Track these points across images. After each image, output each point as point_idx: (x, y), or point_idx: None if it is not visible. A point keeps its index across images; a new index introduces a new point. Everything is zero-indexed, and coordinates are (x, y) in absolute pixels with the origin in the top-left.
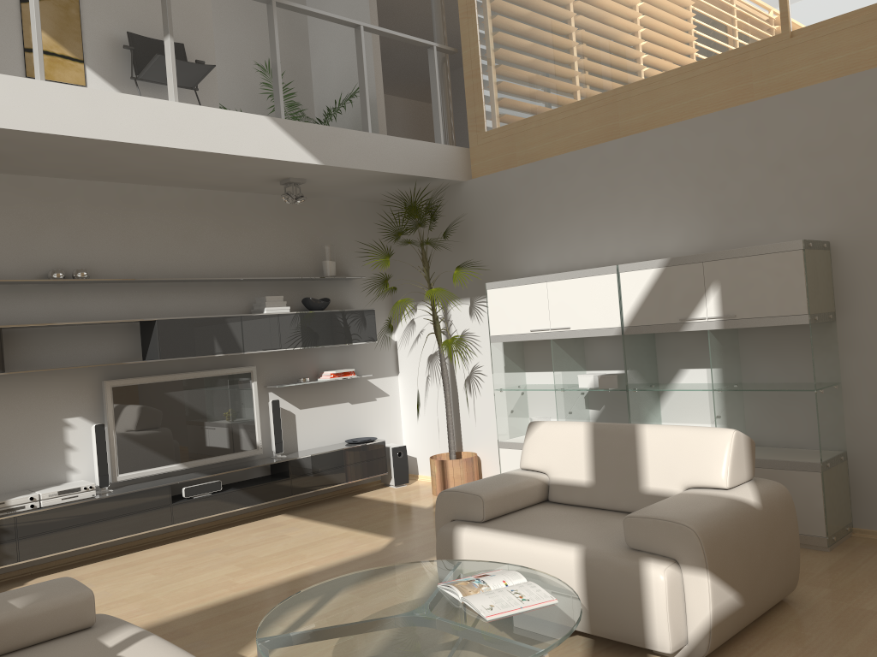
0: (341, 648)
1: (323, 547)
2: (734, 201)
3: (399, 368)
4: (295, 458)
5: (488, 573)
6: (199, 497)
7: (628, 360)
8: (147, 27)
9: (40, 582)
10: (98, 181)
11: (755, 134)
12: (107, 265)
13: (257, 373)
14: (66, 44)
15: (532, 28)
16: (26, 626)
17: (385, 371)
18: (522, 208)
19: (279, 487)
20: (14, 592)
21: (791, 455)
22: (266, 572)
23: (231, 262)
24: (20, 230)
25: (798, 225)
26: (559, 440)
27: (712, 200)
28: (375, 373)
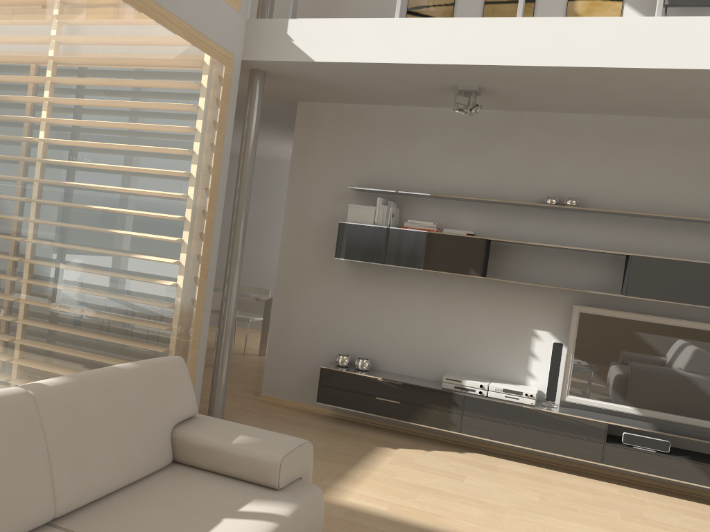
0: None
1: None
2: None
3: None
4: None
5: None
6: (638, 449)
7: None
8: None
9: (472, 457)
10: (613, 115)
11: None
12: (604, 196)
13: None
14: None
15: None
16: (228, 459)
17: None
18: None
19: None
20: (259, 432)
21: None
22: None
23: None
24: (532, 160)
25: None
26: None
27: None
28: None
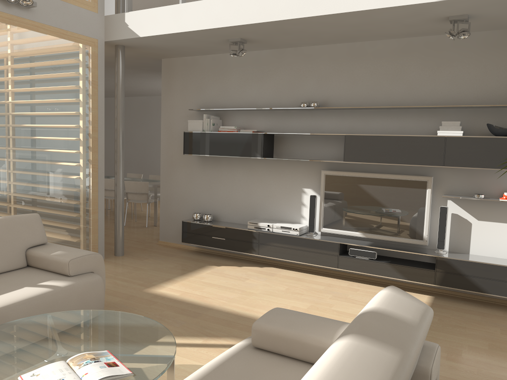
0: (8, 336)
1: None
2: None
3: None
4: (442, 256)
5: (121, 367)
6: (358, 258)
7: None
8: None
9: (266, 269)
10: (338, 44)
11: None
12: (337, 98)
13: (438, 183)
14: None
15: None
16: (48, 262)
17: None
18: None
19: (423, 274)
20: (72, 249)
21: None
22: None
23: (429, 93)
24: (293, 79)
25: None
26: None
27: None
28: None
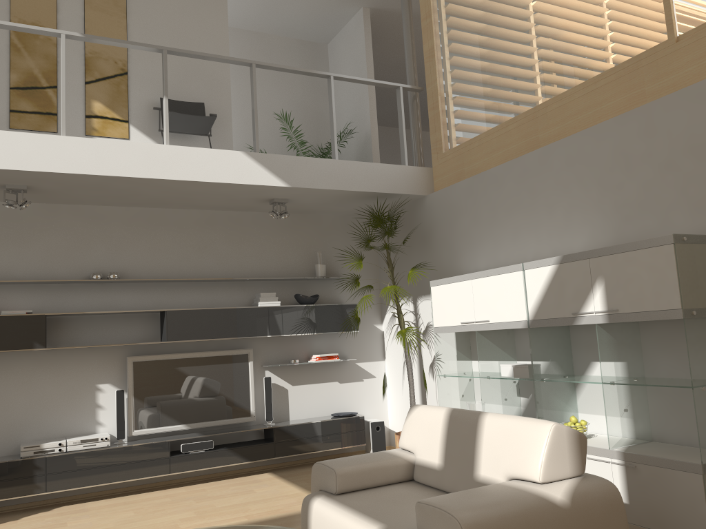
0: None
1: (268, 504)
2: (630, 200)
3: (385, 354)
4: (279, 426)
5: None
6: (193, 453)
7: (534, 351)
8: (178, 93)
9: (61, 509)
10: (134, 207)
11: (646, 136)
12: (137, 269)
13: (255, 354)
14: (116, 110)
15: (473, 63)
16: None
17: (373, 356)
18: (466, 215)
19: (264, 449)
20: None
21: (683, 454)
22: (208, 520)
23: (237, 266)
24: (74, 244)
25: (688, 220)
26: (425, 423)
27: (611, 200)
28: (363, 358)
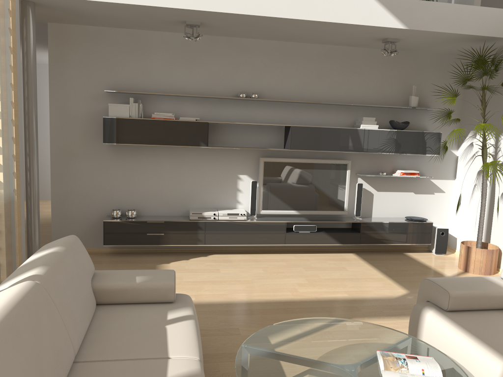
0: (277, 375)
1: (360, 284)
2: None
3: (456, 175)
4: (366, 221)
5: (419, 357)
6: (302, 232)
7: None
8: None
9: (213, 257)
10: (272, 40)
11: None
12: (270, 91)
13: (352, 165)
14: None
15: None
16: (137, 293)
17: (445, 176)
18: None
19: (352, 237)
20: (143, 272)
21: None
22: (318, 289)
23: (346, 93)
24: (227, 69)
25: None
26: None
27: None
28: (437, 176)
